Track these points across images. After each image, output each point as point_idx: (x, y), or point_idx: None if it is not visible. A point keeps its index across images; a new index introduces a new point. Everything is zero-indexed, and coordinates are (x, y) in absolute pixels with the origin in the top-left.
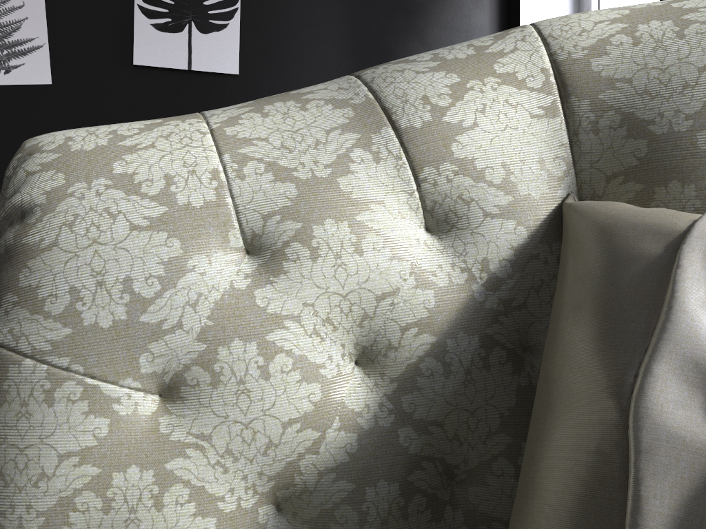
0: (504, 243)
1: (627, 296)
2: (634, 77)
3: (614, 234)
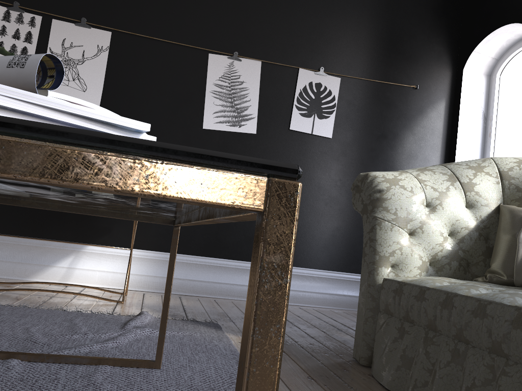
0: (485, 212)
1: (516, 222)
2: (519, 177)
3: (513, 211)
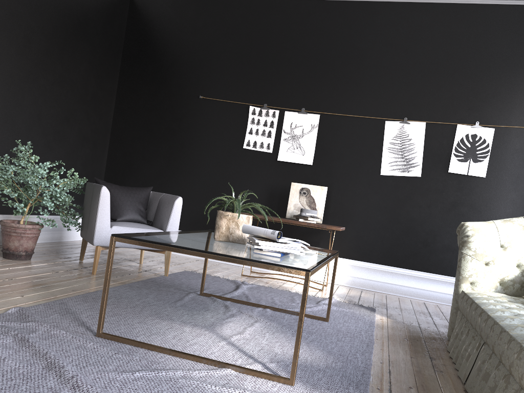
0: None
1: None
2: None
3: None
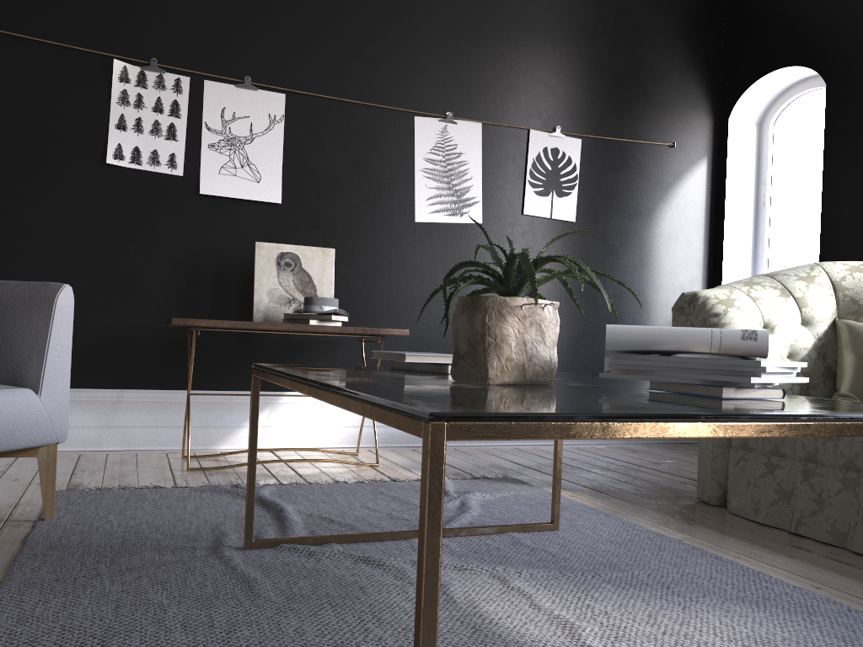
0: (821, 329)
1: (862, 340)
2: (853, 288)
3: (855, 328)
